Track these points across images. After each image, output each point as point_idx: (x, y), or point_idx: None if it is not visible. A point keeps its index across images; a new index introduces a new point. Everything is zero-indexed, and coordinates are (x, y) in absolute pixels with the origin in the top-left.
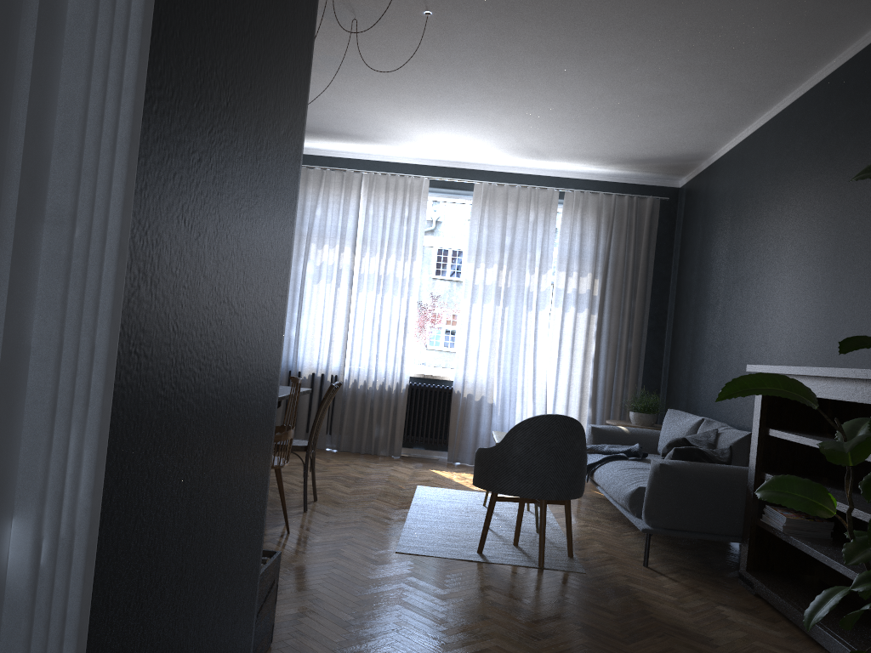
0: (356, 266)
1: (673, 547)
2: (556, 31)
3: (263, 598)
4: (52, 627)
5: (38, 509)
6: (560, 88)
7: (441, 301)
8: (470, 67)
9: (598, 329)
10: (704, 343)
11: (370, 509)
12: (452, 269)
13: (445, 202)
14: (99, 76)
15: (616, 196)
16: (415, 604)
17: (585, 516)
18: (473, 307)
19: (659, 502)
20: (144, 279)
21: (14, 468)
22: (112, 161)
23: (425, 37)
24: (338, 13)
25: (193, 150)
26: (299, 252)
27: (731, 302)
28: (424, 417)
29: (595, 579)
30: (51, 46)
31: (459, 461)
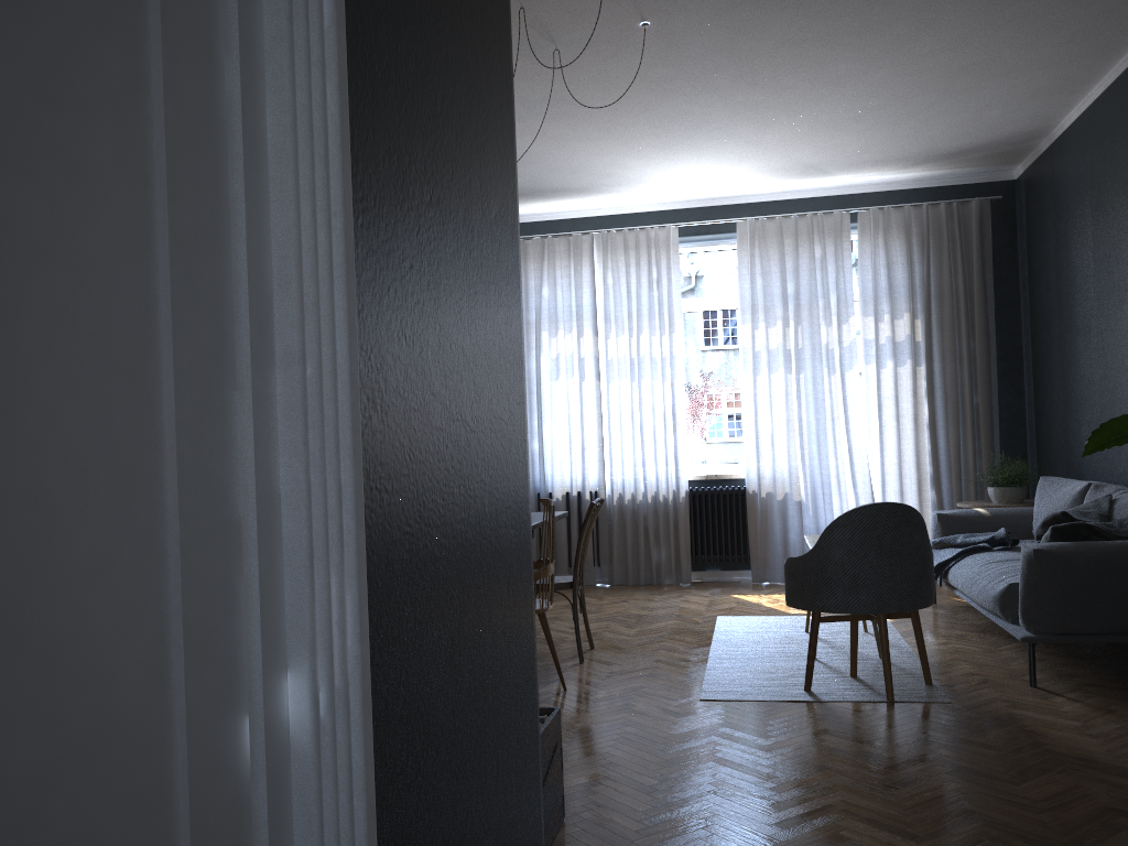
0: (601, 351)
1: (1070, 658)
2: (812, 12)
3: (546, 763)
4: (340, 781)
5: (311, 660)
6: (829, 82)
7: (715, 379)
8: (709, 79)
9: (929, 385)
10: (1079, 383)
11: (661, 652)
12: (723, 336)
13: (702, 253)
14: (308, 206)
15: (928, 206)
16: (732, 760)
17: (944, 631)
18: (757, 380)
19: (1040, 601)
20: (374, 408)
21: (282, 620)
22: (332, 290)
23: (646, 54)
24: (535, 46)
25: (403, 257)
26: (529, 345)
27: (1108, 321)
28: (714, 529)
29: (965, 709)
30: (258, 185)
31: (768, 580)
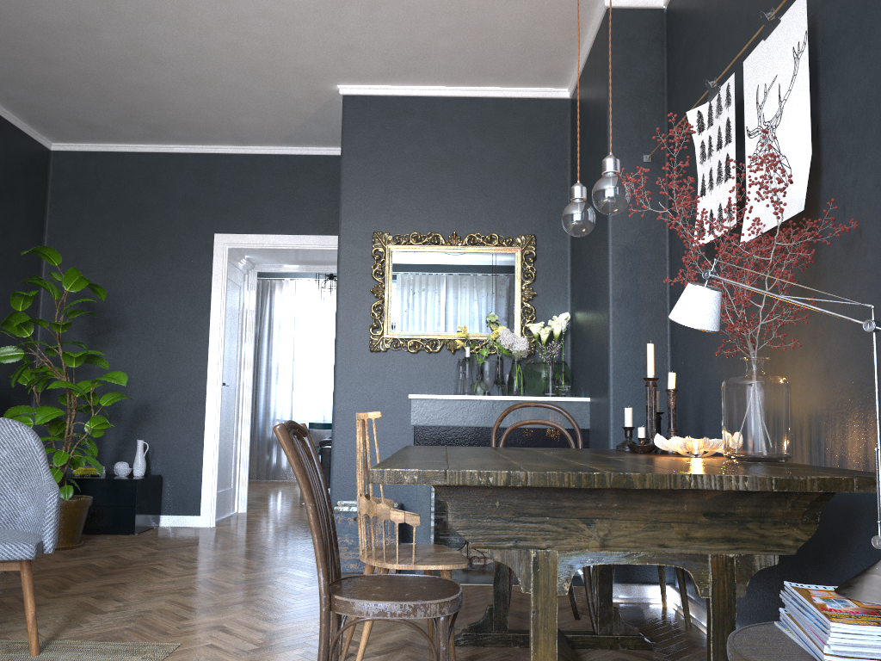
0: None
1: None
2: None
3: None
4: None
5: None
6: None
7: None
8: None
9: None
10: None
11: None
12: None
13: None
14: None
15: None
16: (205, 595)
17: None
18: None
19: None
20: None
21: None
22: None
23: None
24: None
25: None
26: None
27: None
28: None
29: None
30: None
31: None
